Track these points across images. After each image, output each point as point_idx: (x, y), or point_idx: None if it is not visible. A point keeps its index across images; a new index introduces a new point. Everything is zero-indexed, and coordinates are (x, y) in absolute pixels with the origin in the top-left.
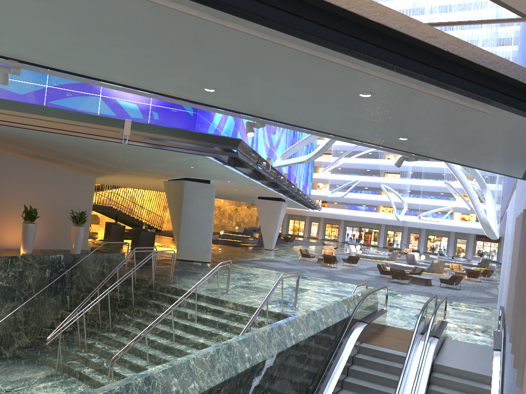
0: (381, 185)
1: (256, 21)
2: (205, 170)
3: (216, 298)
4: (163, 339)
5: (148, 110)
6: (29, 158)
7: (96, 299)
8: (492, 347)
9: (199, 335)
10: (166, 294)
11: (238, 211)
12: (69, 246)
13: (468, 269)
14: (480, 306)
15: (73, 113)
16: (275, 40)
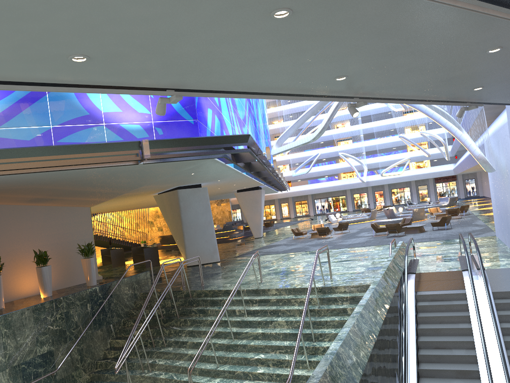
0: (339, 153)
1: None
2: (204, 173)
3: (257, 289)
4: (222, 340)
5: (151, 127)
6: (24, 204)
7: (147, 319)
8: None
9: (255, 326)
10: (206, 298)
11: None
12: (82, 280)
13: (448, 209)
14: (481, 237)
15: (91, 145)
16: (484, 10)
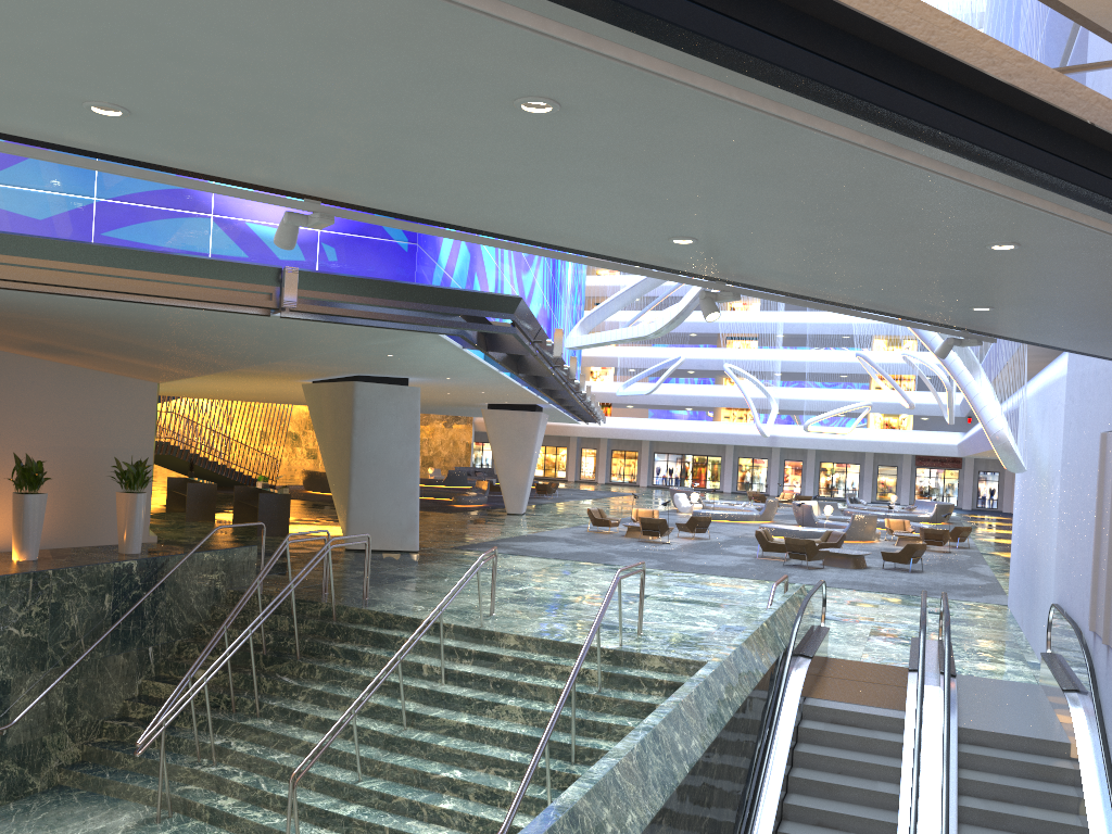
0: (725, 365)
1: (945, 146)
2: (415, 359)
3: (478, 629)
4: (380, 724)
5: (315, 241)
6: (14, 351)
7: (227, 651)
8: (1047, 685)
9: (456, 708)
10: (365, 628)
11: (426, 434)
12: (111, 537)
13: (925, 529)
14: (976, 603)
15: (172, 257)
16: (963, 177)
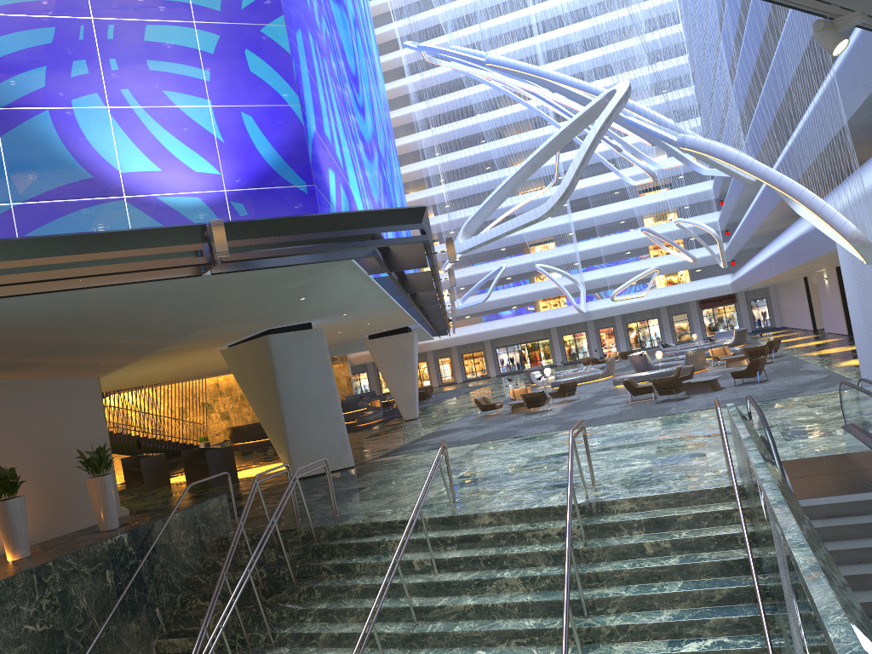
0: (536, 265)
1: None
2: (323, 298)
3: (452, 517)
4: (391, 625)
5: (224, 201)
6: None
7: (234, 595)
8: None
9: (457, 593)
10: (348, 541)
11: None
12: (89, 520)
13: (748, 348)
14: (837, 391)
15: (101, 235)
16: None
